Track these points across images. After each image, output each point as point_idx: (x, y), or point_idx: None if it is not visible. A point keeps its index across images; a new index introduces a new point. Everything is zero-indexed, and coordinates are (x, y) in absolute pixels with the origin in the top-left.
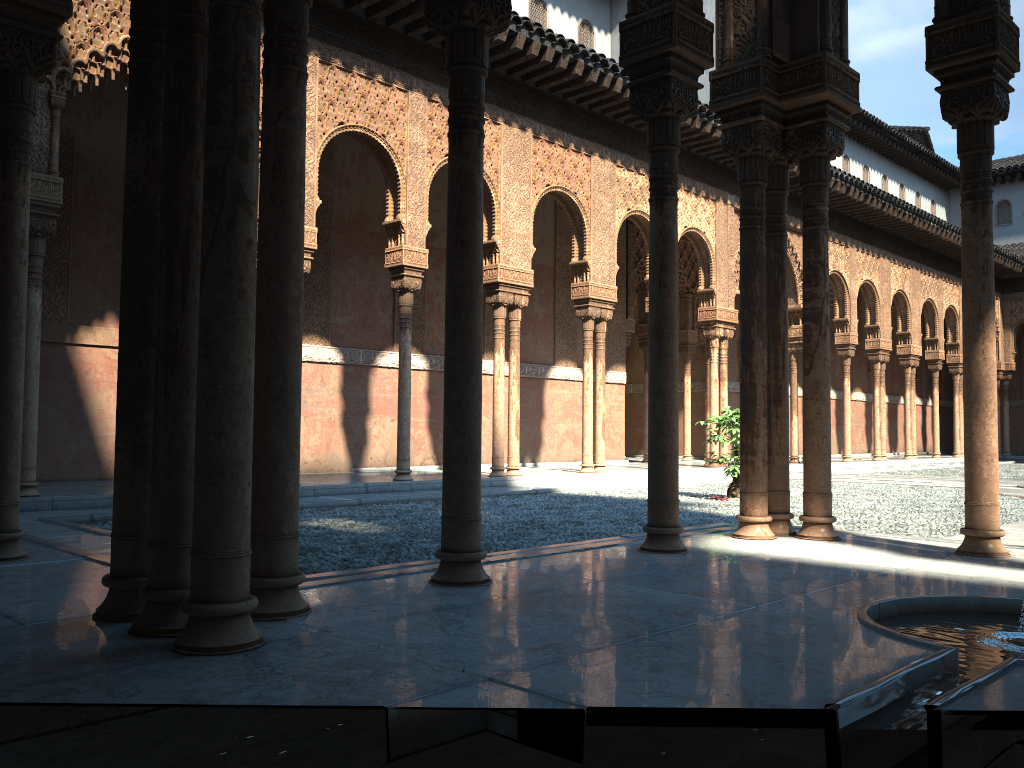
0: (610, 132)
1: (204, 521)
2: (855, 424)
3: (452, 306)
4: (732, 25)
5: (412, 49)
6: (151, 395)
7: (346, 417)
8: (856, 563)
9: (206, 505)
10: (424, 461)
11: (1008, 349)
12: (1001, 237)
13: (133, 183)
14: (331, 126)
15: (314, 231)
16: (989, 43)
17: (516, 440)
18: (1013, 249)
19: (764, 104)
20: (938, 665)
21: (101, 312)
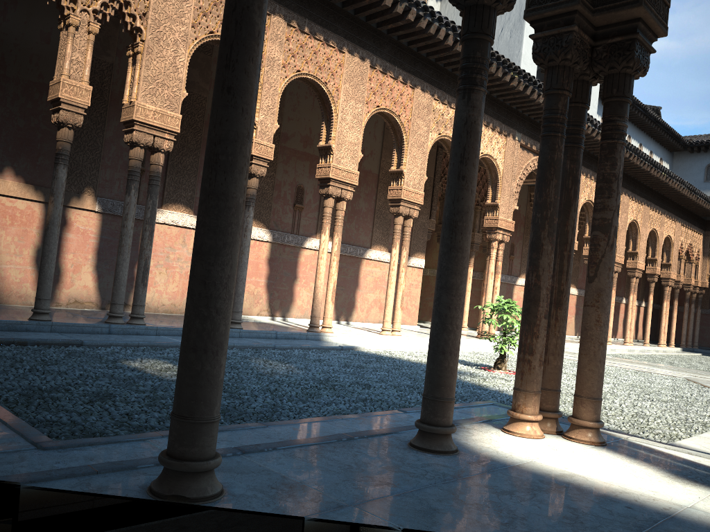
0: (431, 72)
1: None
2: None
3: (209, 164)
4: None
5: None
6: None
7: None
8: (636, 491)
9: None
10: (260, 312)
11: (705, 271)
12: (707, 190)
13: None
14: (203, 33)
15: (179, 117)
16: None
17: (331, 304)
18: None
19: (578, 15)
20: None
21: (0, 166)
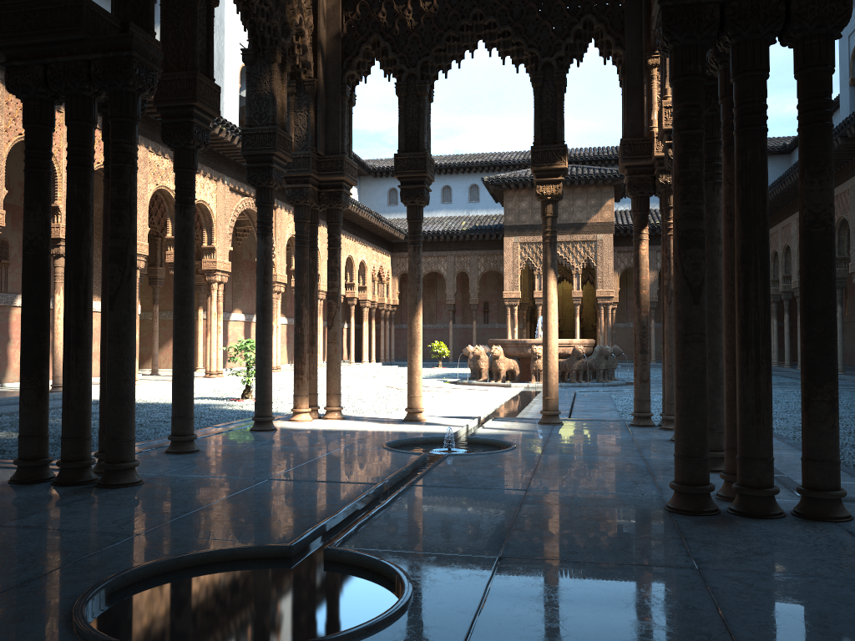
0: (144, 124)
1: (118, 423)
2: None
3: (180, 302)
4: (293, 129)
5: None
6: (46, 358)
7: None
8: (364, 428)
9: (119, 415)
10: None
11: (395, 290)
12: (391, 213)
13: (34, 239)
14: None
15: None
16: (423, 169)
17: None
18: (399, 222)
19: (311, 178)
20: (423, 459)
21: None
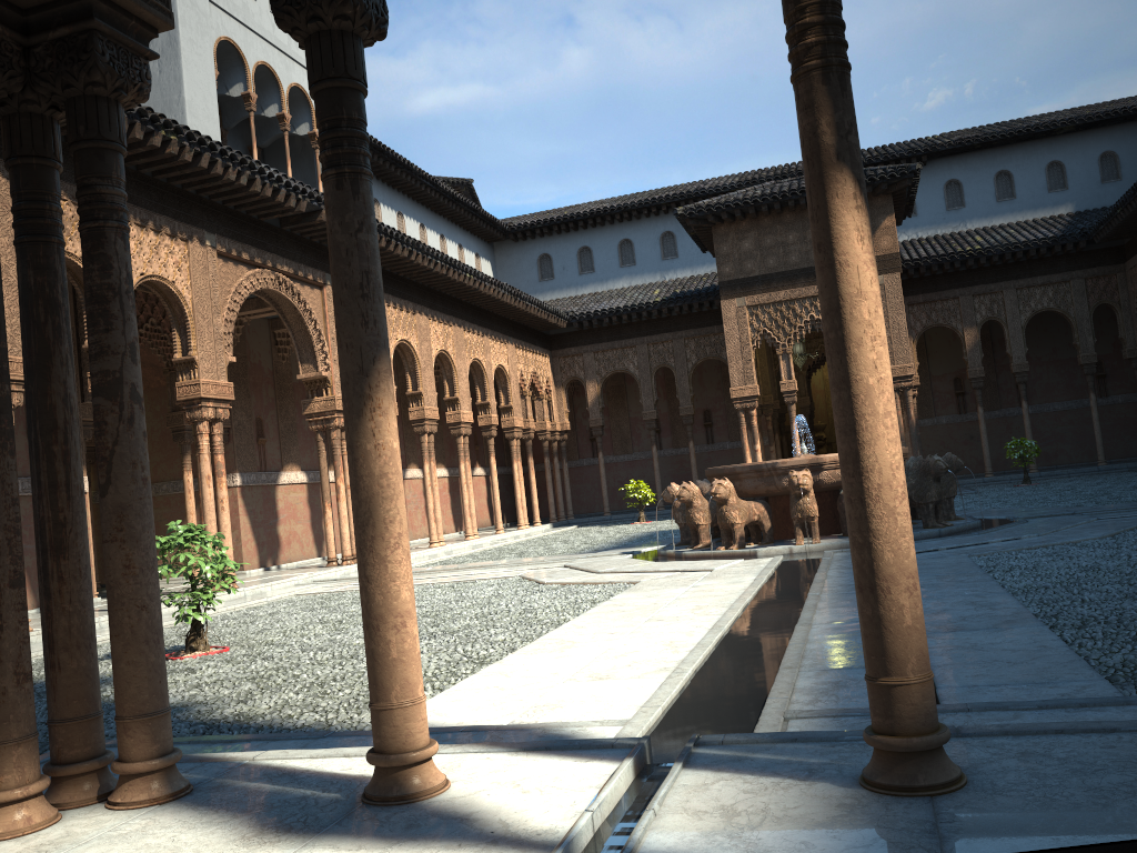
0: None
1: None
2: (414, 505)
3: None
4: None
5: None
6: None
7: None
8: None
9: None
10: None
11: (562, 408)
12: (546, 292)
13: None
14: None
15: None
16: None
17: None
18: (558, 304)
19: None
20: None
21: None
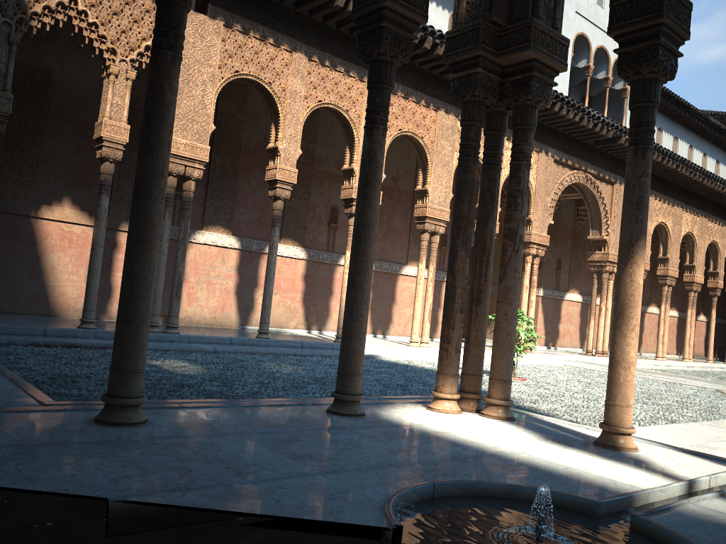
0: None
1: None
2: (649, 331)
3: (134, 194)
4: None
5: (299, 21)
6: None
7: (239, 288)
8: (488, 443)
9: None
10: (297, 326)
11: None
12: None
13: None
14: (228, 73)
15: (207, 149)
16: (657, 12)
17: None
18: None
19: (482, 59)
20: None
21: (59, 196)
